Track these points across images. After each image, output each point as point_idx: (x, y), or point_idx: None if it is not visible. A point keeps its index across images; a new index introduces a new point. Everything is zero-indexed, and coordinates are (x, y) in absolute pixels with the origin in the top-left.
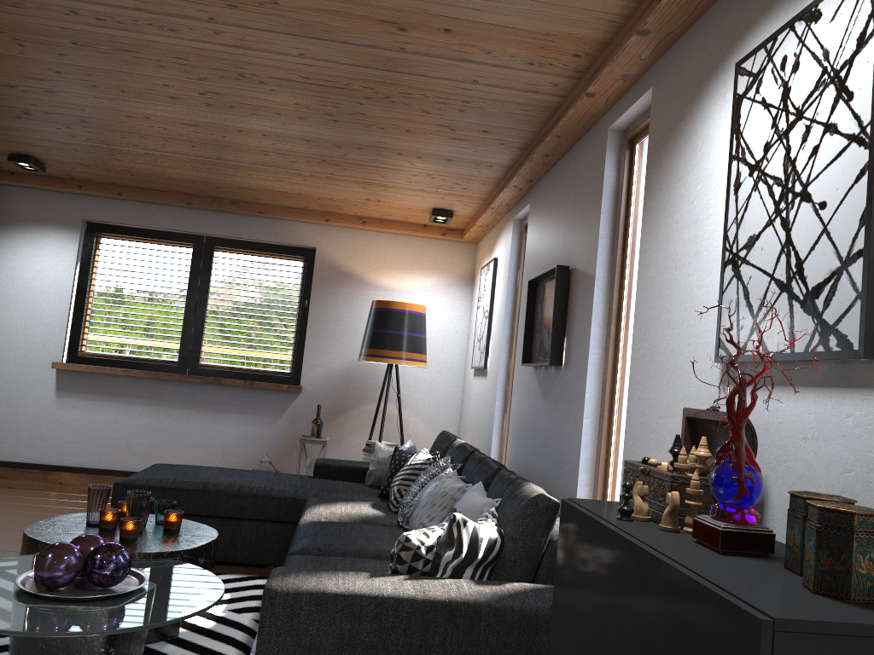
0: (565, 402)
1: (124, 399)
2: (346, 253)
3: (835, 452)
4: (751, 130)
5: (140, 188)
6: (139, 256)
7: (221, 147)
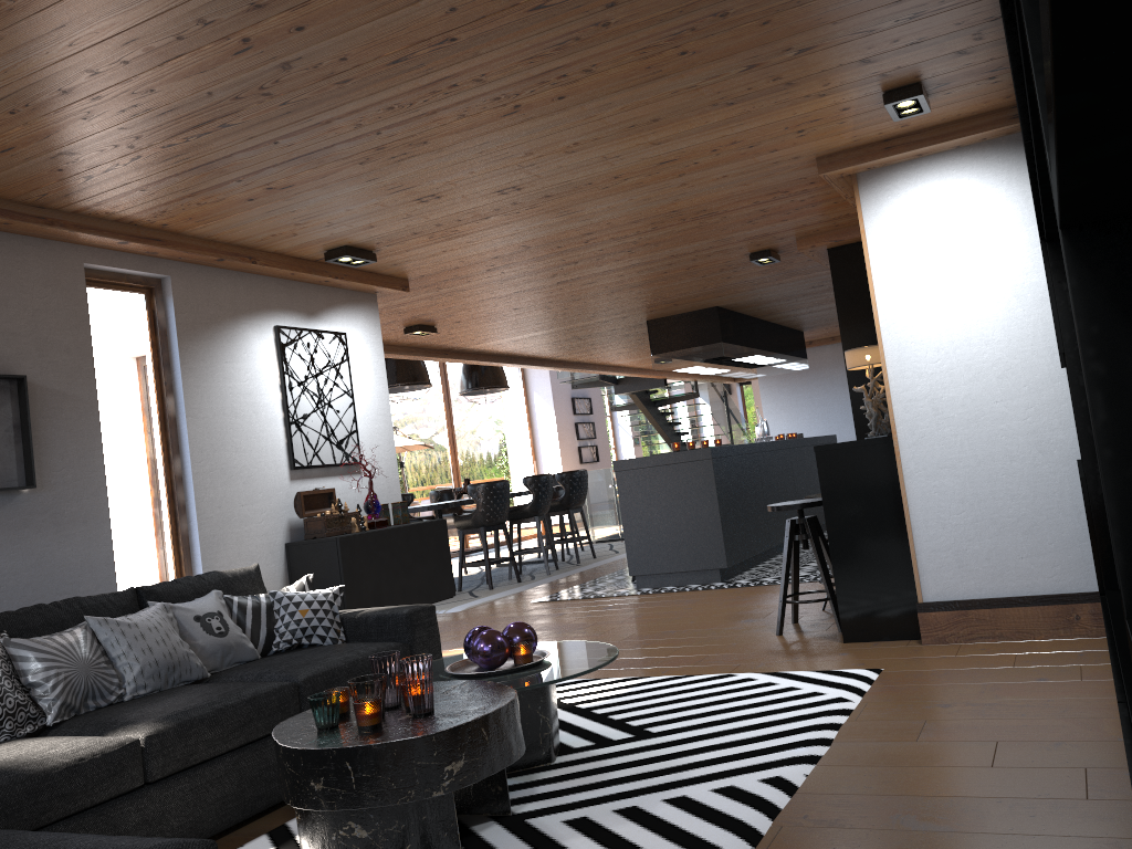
0: (51, 527)
1: None
2: None
3: (351, 496)
4: (295, 364)
5: None
6: None
7: None
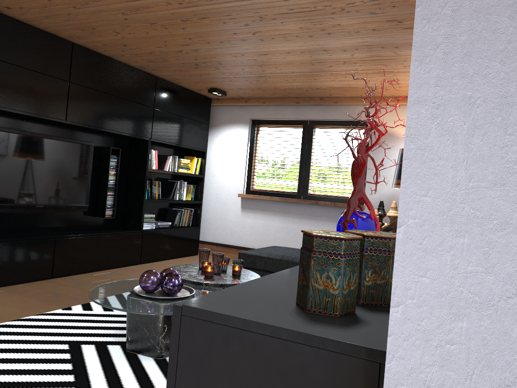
0: None
1: (271, 213)
2: (390, 121)
3: None
4: None
5: (273, 97)
6: (278, 135)
7: (288, 64)
